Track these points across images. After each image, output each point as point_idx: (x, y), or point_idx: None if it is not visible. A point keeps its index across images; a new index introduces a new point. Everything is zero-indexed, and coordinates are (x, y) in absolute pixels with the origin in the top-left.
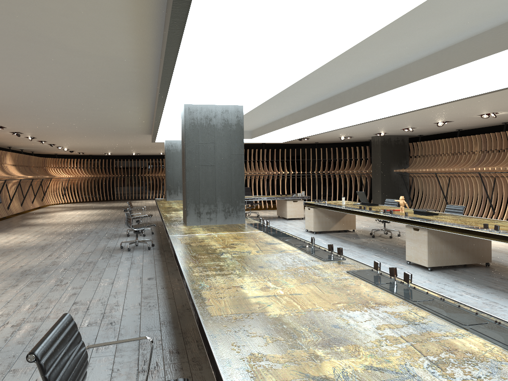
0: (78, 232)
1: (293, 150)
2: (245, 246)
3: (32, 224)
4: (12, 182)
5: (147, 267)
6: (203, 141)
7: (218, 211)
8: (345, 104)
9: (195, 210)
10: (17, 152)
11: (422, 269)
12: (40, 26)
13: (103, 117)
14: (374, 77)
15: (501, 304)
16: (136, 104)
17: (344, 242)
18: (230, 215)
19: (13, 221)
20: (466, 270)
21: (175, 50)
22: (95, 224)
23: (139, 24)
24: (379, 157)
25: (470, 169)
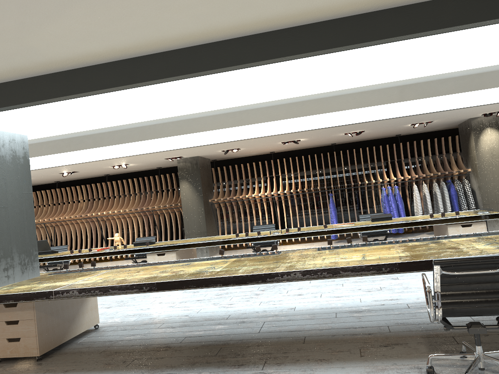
0: None
1: None
2: (184, 268)
3: None
4: None
5: None
6: None
7: (15, 265)
8: (103, 145)
9: None
10: None
11: None
12: (105, 1)
13: None
14: (158, 123)
15: None
16: None
17: None
18: (26, 268)
19: None
20: None
21: (206, 74)
22: None
23: (180, 38)
24: None
25: (89, 215)
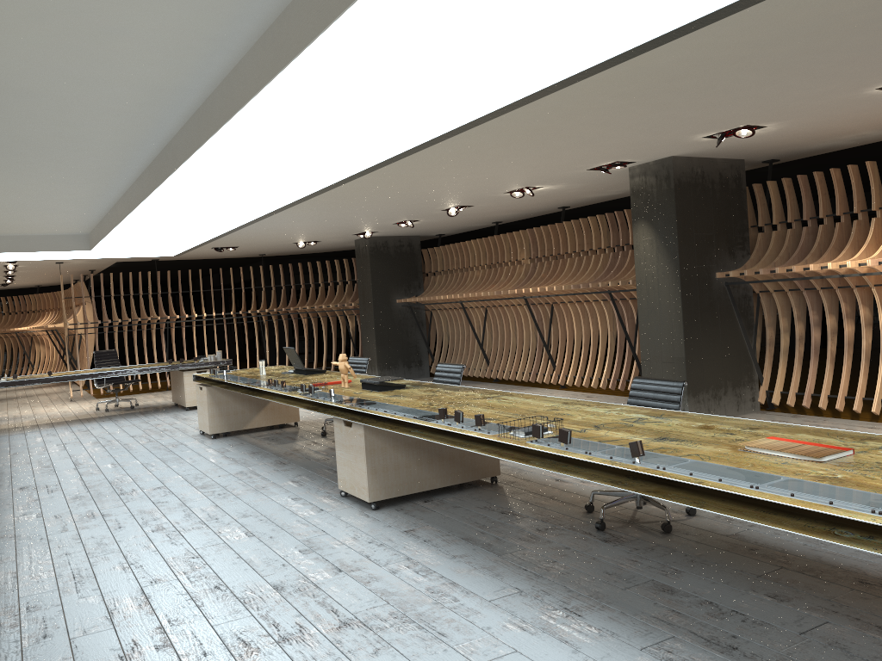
0: None
1: (238, 271)
2: None
3: None
4: None
5: None
6: None
7: None
8: (178, 164)
9: None
10: None
11: (364, 506)
12: None
13: None
14: (202, 95)
15: (464, 587)
16: None
17: (256, 453)
18: None
19: None
20: (448, 499)
21: None
22: None
23: None
24: (369, 277)
25: (511, 293)
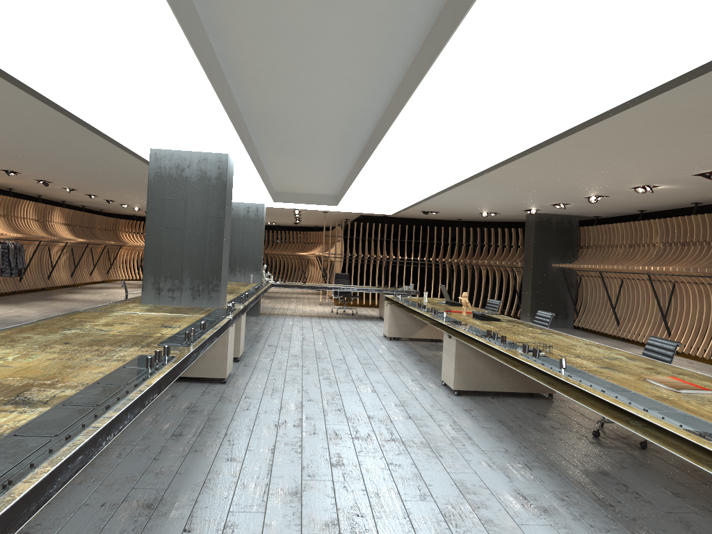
0: None
1: (448, 230)
2: (126, 326)
3: (61, 299)
4: (59, 246)
5: None
6: (171, 197)
7: (184, 289)
8: (367, 159)
9: (153, 285)
10: (88, 209)
11: (451, 392)
12: None
13: (116, 164)
14: (374, 121)
15: (474, 441)
16: None
17: (409, 353)
18: (200, 295)
19: (45, 294)
20: (508, 400)
21: (7, 74)
22: None
23: None
24: (532, 244)
25: (636, 268)
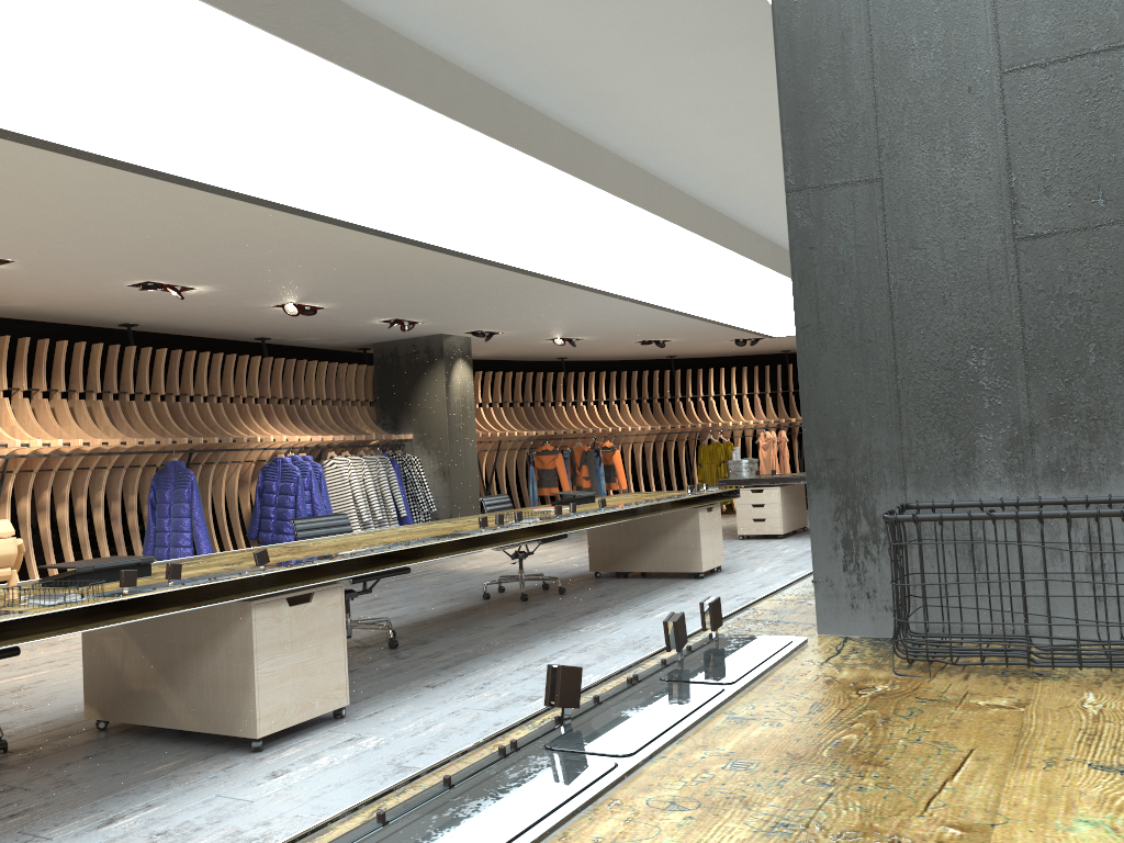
0: None
1: None
2: None
3: None
4: None
5: None
6: None
7: None
8: (405, 91)
9: None
10: None
11: (324, 726)
12: None
13: None
14: (545, 108)
15: (564, 648)
16: None
17: None
18: None
19: None
20: None
21: None
22: None
23: None
24: None
25: None
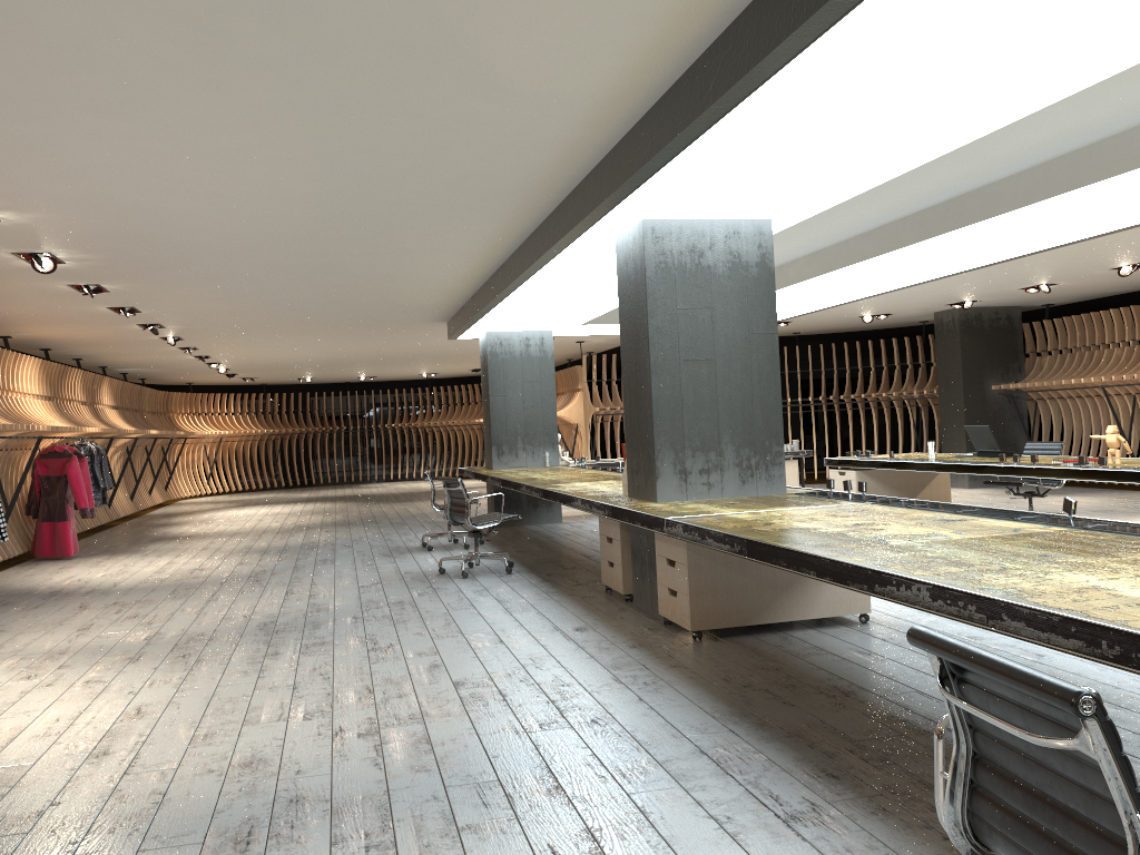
0: (305, 547)
1: None
2: (902, 527)
3: (182, 537)
4: (115, 446)
5: (545, 607)
6: (687, 305)
7: (726, 467)
8: (999, 212)
9: (674, 466)
10: None
11: None
12: (469, 4)
13: (384, 274)
14: (1104, 136)
15: None
16: (488, 236)
17: None
18: (753, 475)
19: (129, 532)
20: None
21: (798, 49)
22: (327, 531)
23: None
24: (957, 358)
25: None
